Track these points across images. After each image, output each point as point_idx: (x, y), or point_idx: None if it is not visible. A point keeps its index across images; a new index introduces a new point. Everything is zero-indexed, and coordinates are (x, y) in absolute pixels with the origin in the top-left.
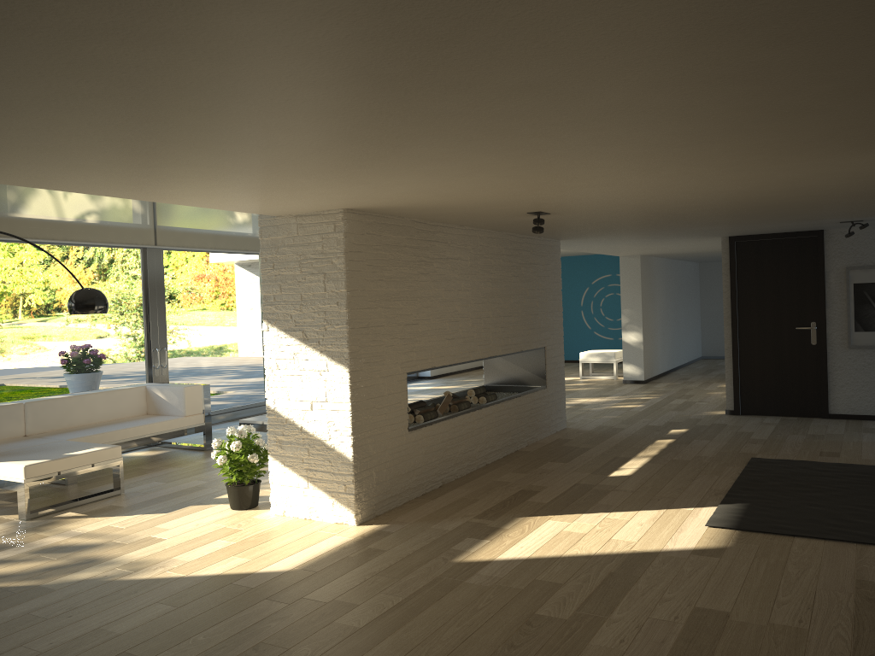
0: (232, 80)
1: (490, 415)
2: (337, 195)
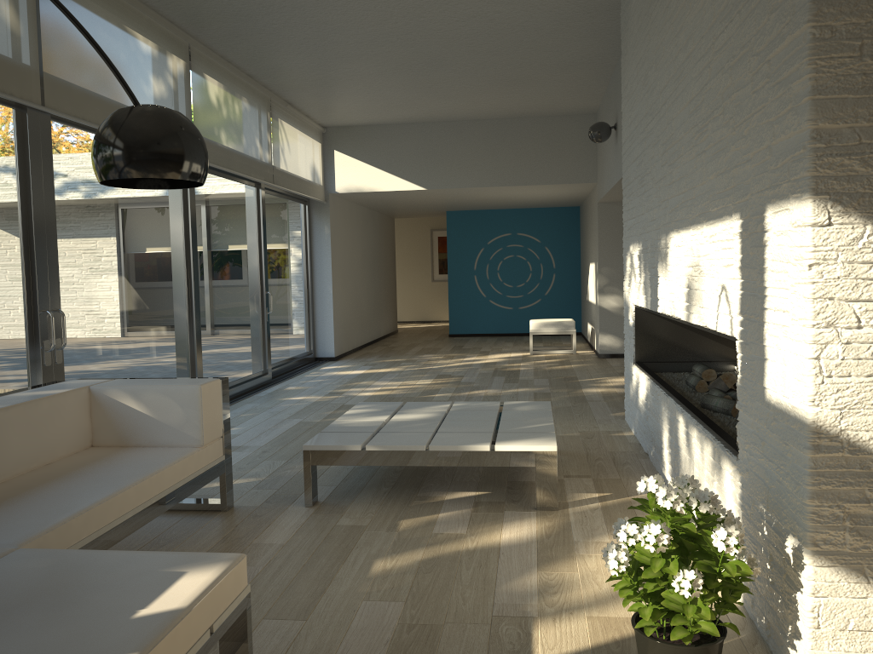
0: None
1: None
2: None
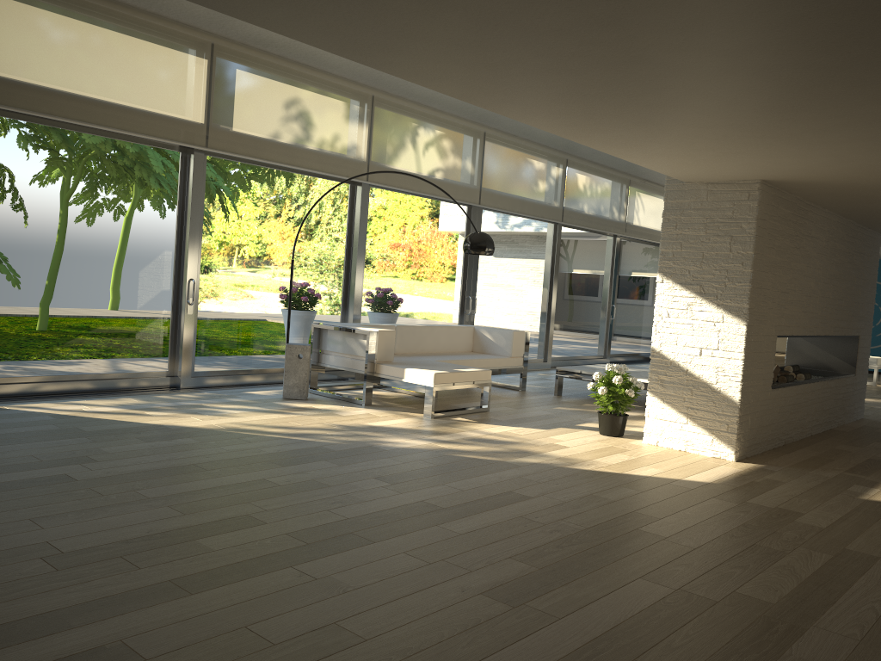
0: None
1: (819, 390)
2: (786, 165)
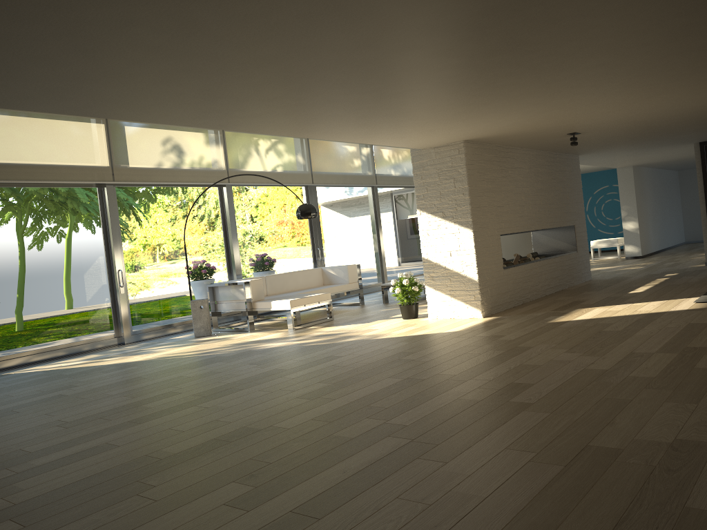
0: (478, 77)
1: (545, 265)
2: (468, 131)
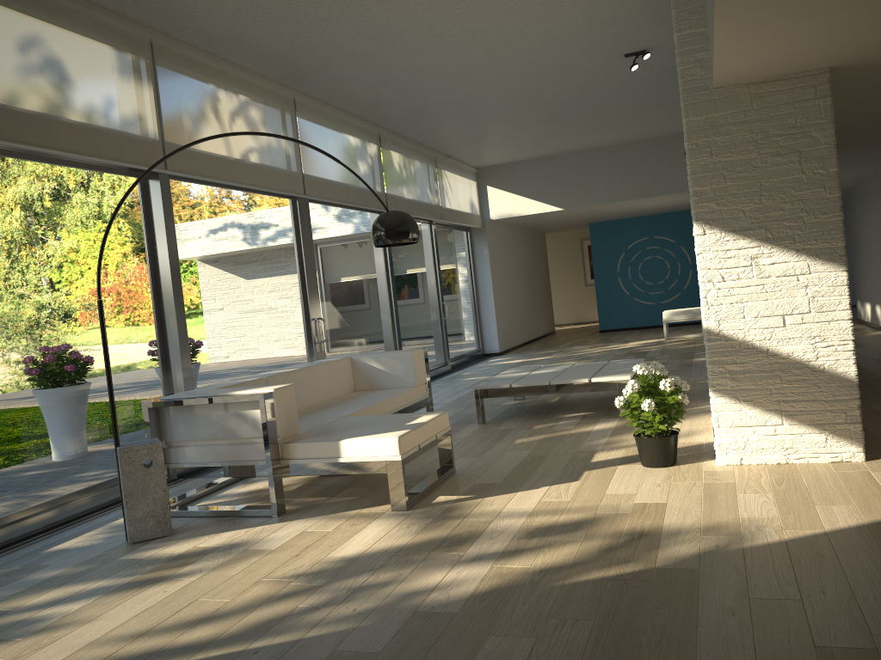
0: None
1: None
2: None
